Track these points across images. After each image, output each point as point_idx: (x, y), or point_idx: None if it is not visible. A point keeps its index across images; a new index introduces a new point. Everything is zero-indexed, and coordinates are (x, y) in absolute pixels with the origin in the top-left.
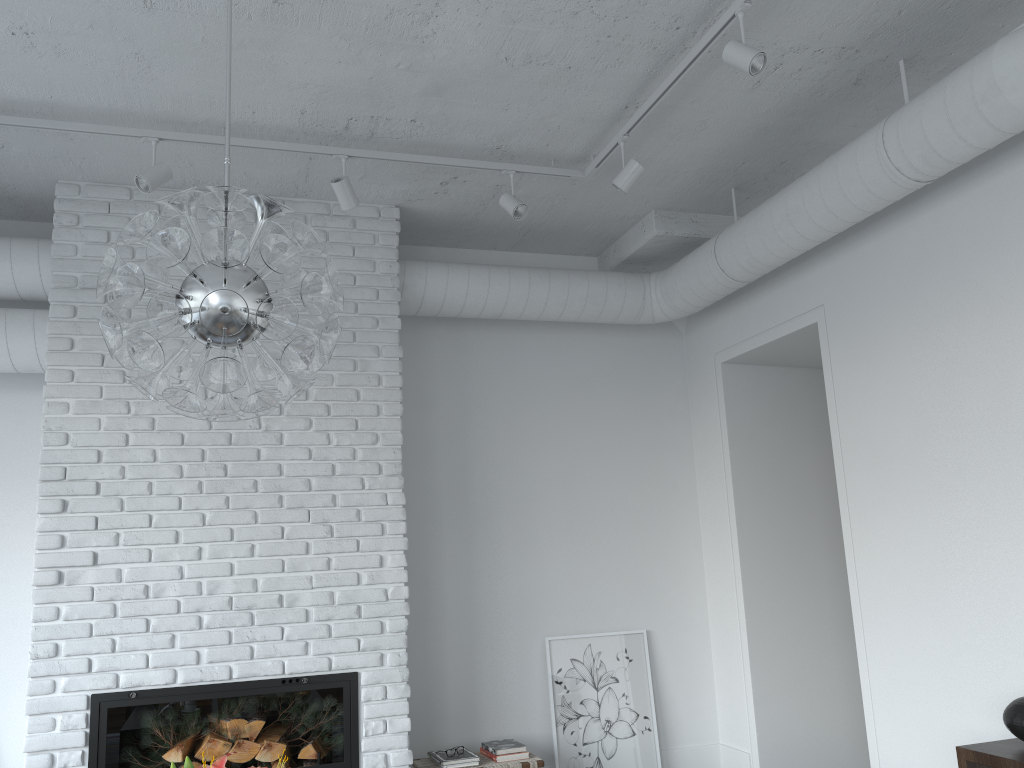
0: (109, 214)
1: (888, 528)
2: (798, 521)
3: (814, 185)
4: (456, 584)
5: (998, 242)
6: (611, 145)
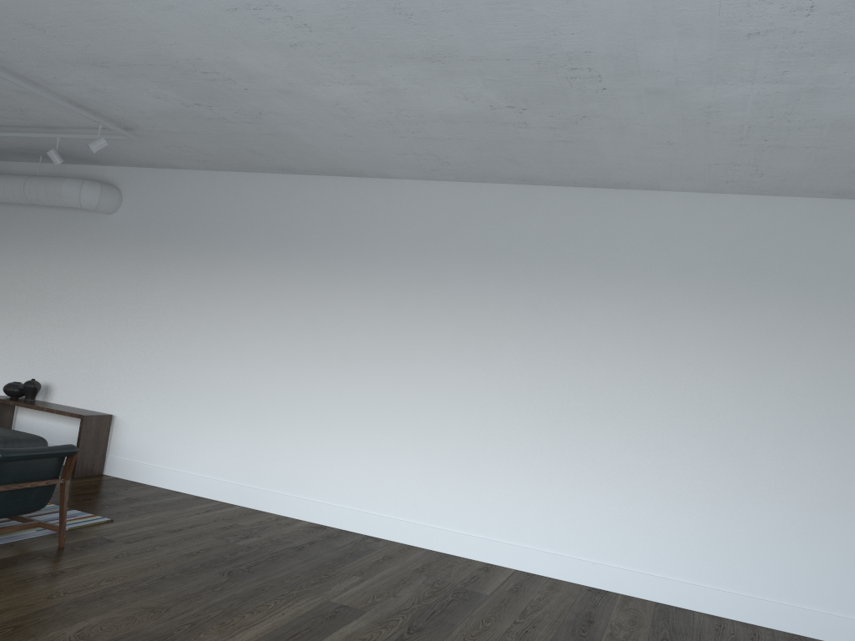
0: None
1: None
2: None
3: None
4: None
5: (55, 232)
6: None
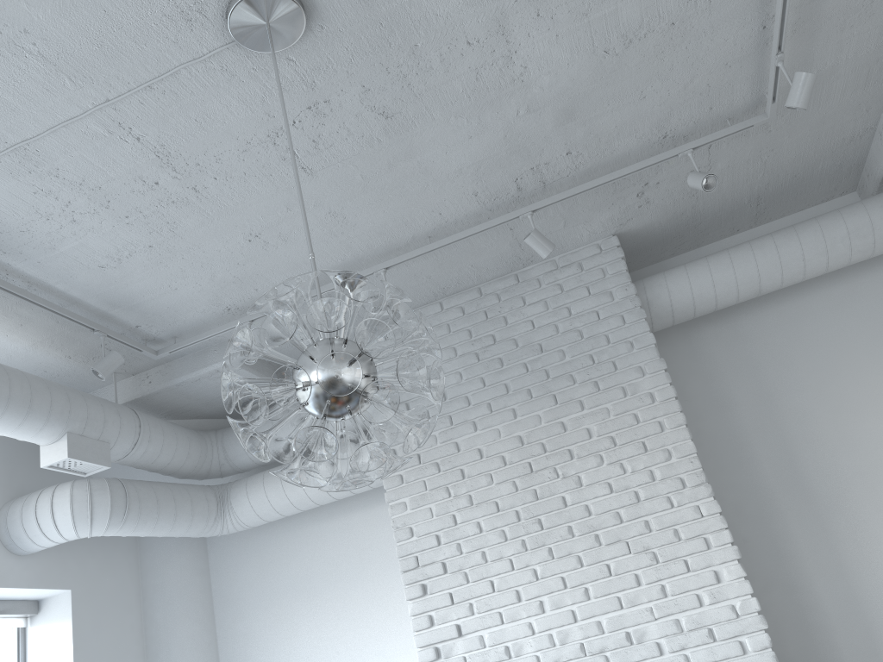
0: None
1: None
2: None
3: None
4: (828, 582)
5: None
6: (772, 72)
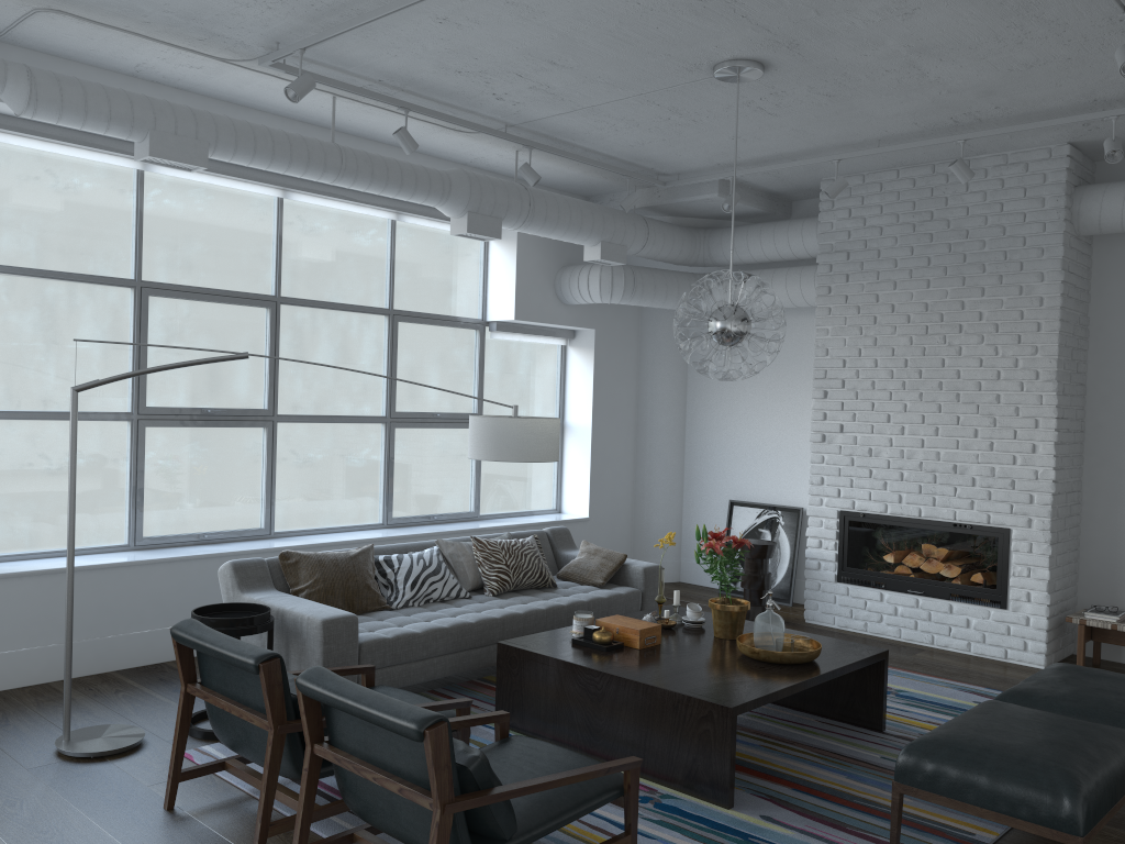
0: (850, 196)
1: None
2: None
3: None
4: None
5: None
6: None
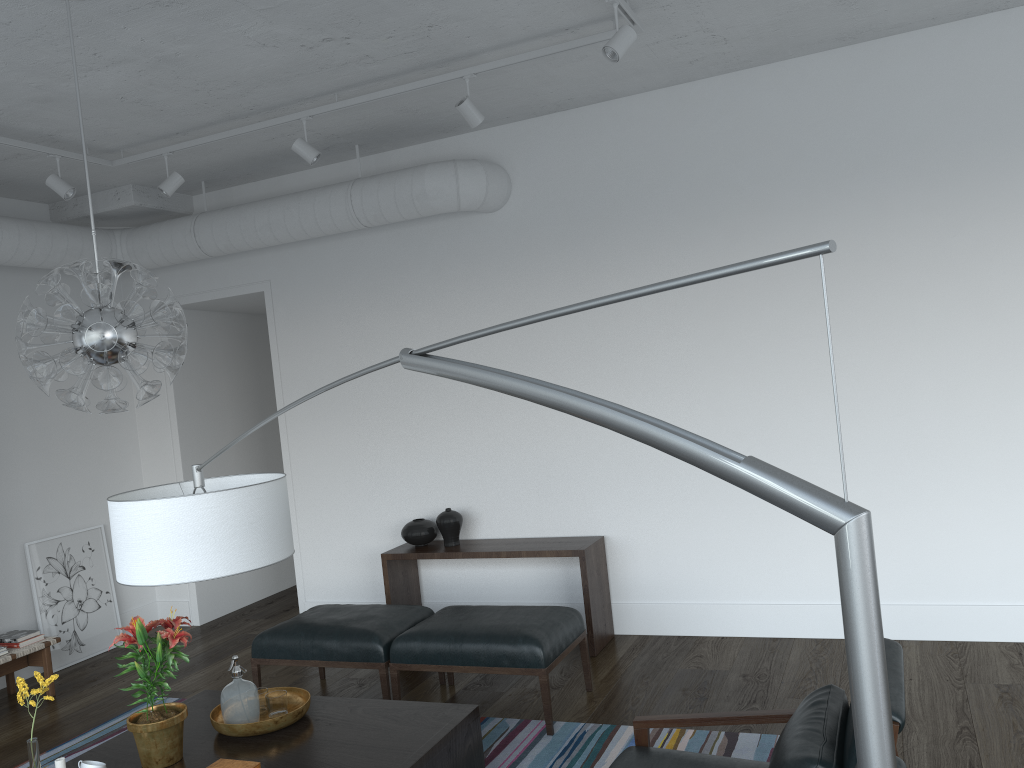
0: None
1: (317, 434)
2: (218, 428)
3: (295, 210)
4: None
5: (400, 267)
6: (153, 154)
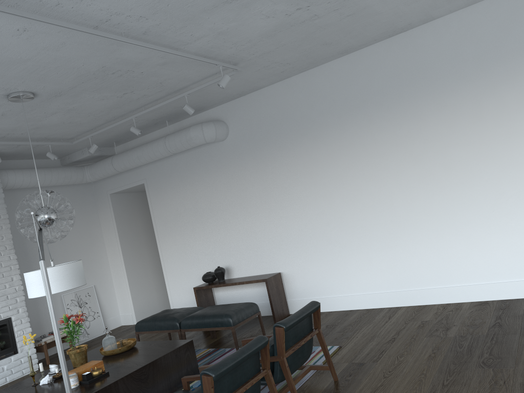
0: None
1: (170, 240)
2: (138, 241)
3: (146, 150)
4: None
5: (192, 167)
6: (85, 138)
